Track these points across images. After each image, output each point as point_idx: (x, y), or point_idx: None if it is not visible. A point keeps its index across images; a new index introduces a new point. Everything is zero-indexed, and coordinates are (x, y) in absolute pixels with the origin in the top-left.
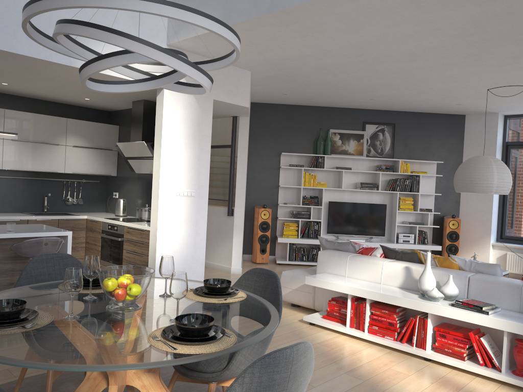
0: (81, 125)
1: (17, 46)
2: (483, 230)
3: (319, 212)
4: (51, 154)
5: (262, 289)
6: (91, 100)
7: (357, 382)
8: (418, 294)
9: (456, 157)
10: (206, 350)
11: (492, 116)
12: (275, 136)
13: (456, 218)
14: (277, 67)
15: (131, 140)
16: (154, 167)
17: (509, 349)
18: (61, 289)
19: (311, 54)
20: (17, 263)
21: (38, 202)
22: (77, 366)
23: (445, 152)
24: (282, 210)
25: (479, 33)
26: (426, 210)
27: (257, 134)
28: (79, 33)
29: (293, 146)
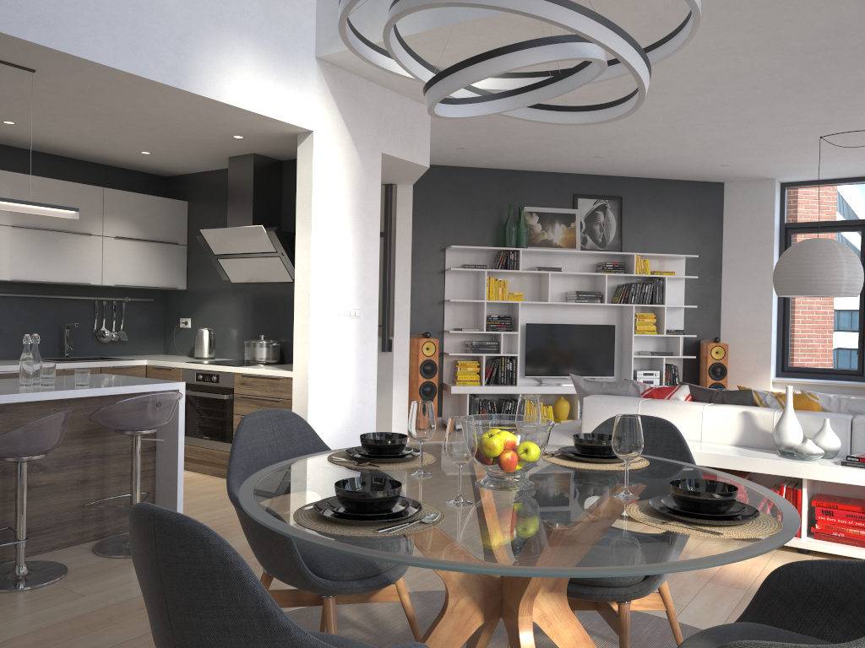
0: (128, 201)
1: (95, 48)
2: (758, 360)
3: (510, 342)
4: (79, 252)
5: (646, 448)
6: (151, 156)
7: (739, 593)
8: (772, 452)
9: (713, 249)
10: (763, 531)
11: (766, 183)
12: (435, 219)
13: (721, 342)
14: None
15: (229, 225)
16: (297, 267)
17: None
18: (347, 466)
19: None
20: (92, 443)
21: (51, 340)
22: (632, 567)
23: (696, 241)
24: (451, 340)
25: (833, 48)
26: (675, 331)
27: None
28: (498, 3)
29: (465, 234)
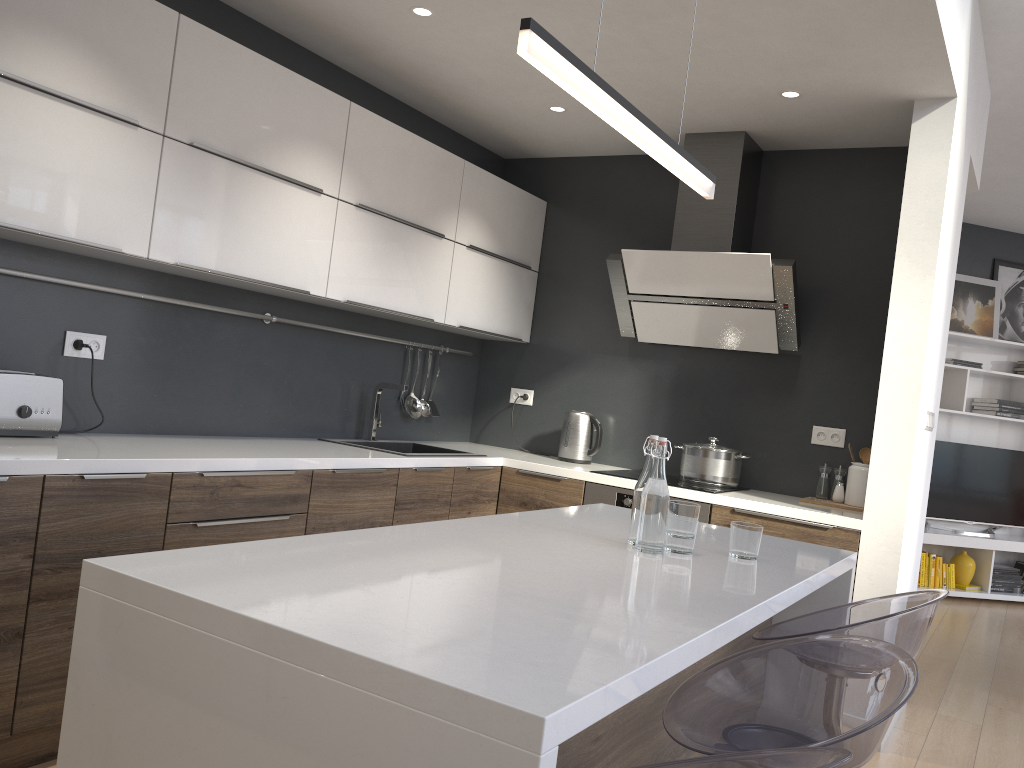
0: (487, 188)
1: None
2: None
3: None
4: (426, 265)
5: None
6: (553, 116)
7: None
8: None
9: None
10: None
11: None
12: None
13: None
14: None
15: (676, 247)
16: (892, 336)
17: None
18: None
19: None
20: None
21: (349, 408)
22: None
23: None
24: None
25: None
26: None
27: None
28: None
29: None
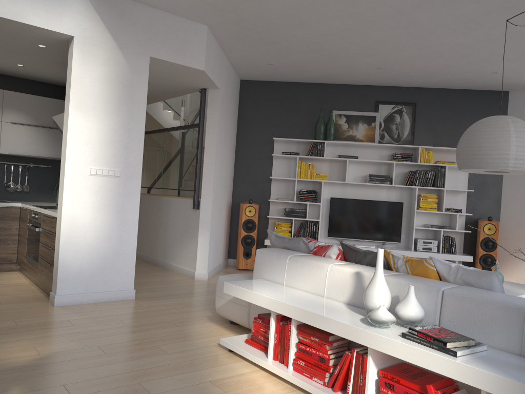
0: (23, 99)
1: None
2: None
3: (319, 211)
4: None
5: None
6: (28, 68)
7: None
8: (365, 314)
9: None
10: None
11: None
12: (268, 119)
13: (493, 221)
14: (233, 16)
15: None
16: (63, 137)
17: None
18: None
19: None
20: None
21: None
22: None
23: None
24: (275, 207)
25: None
26: (453, 210)
27: (247, 117)
28: None
29: (289, 131)
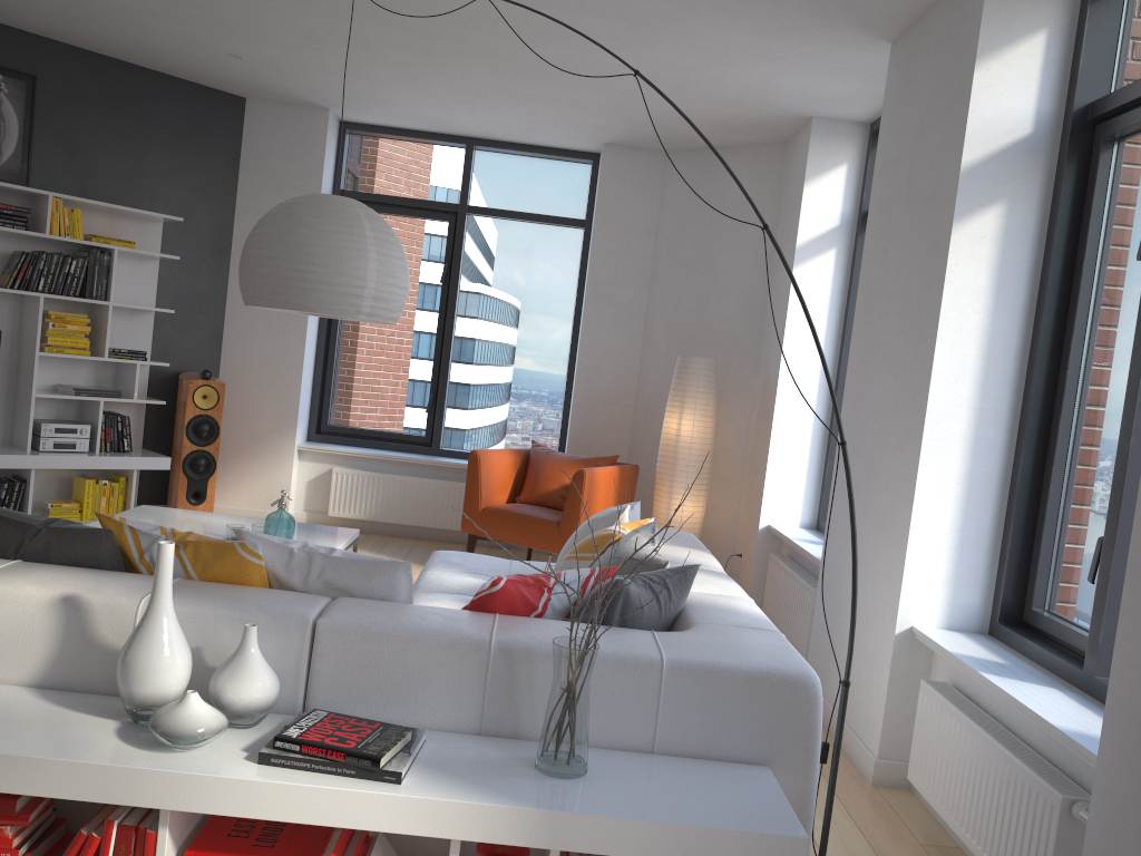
0: None
1: None
2: (280, 412)
3: None
4: None
5: None
6: None
7: None
8: (115, 712)
9: (219, 213)
10: None
11: (315, 115)
12: None
13: (214, 379)
14: None
15: None
16: None
17: None
18: None
19: None
20: None
21: None
22: None
23: (188, 194)
24: None
25: None
26: (129, 353)
27: None
28: None
29: None
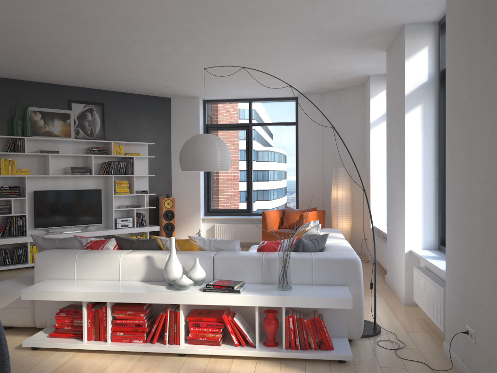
0: None
1: None
2: (194, 206)
3: (22, 204)
4: None
5: None
6: None
7: None
8: (164, 284)
9: (166, 139)
10: None
11: (194, 100)
12: None
13: (170, 197)
14: None
15: None
16: None
17: (259, 322)
18: None
19: (3, 3)
20: None
21: None
22: None
23: (155, 134)
24: None
25: (201, 7)
26: (142, 191)
27: None
28: None
29: None
